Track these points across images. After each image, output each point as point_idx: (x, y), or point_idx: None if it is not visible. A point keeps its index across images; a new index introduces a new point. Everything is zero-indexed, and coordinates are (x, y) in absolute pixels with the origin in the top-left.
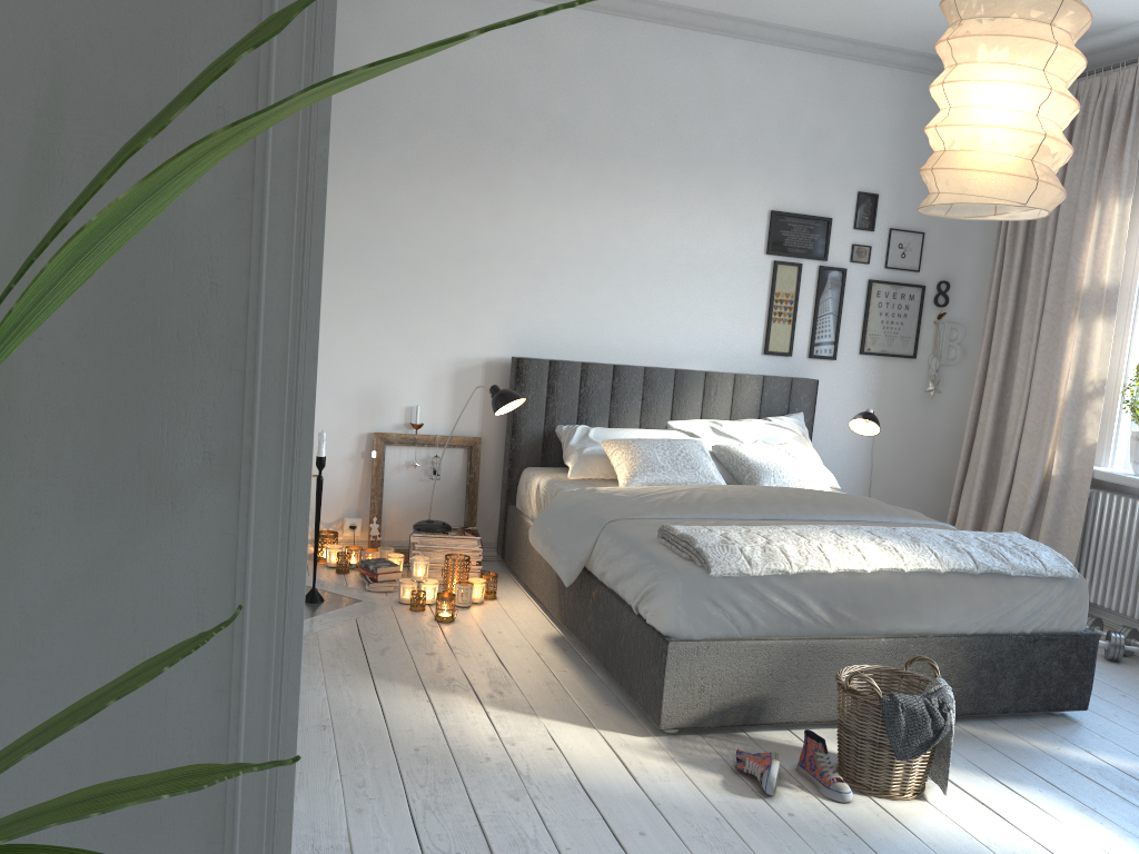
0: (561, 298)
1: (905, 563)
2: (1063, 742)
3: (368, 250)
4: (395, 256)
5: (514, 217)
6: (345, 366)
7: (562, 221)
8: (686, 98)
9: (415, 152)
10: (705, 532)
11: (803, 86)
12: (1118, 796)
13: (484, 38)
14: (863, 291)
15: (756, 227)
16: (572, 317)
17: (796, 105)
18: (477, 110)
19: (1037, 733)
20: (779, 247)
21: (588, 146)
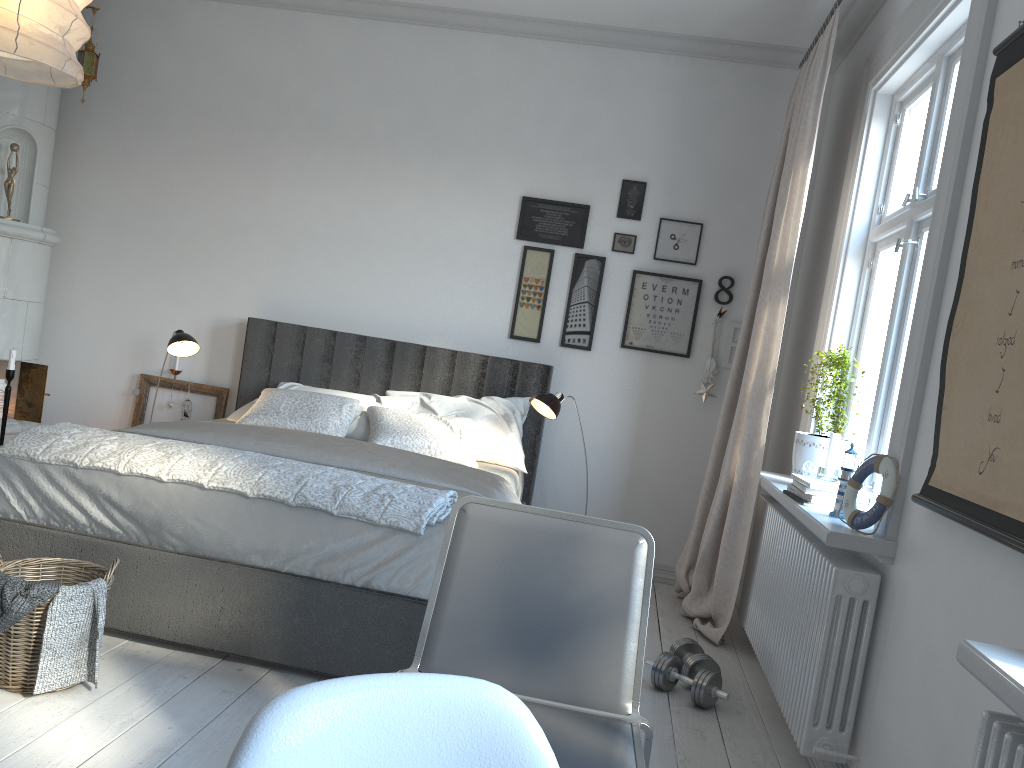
0: (309, 270)
1: (211, 479)
2: None
3: (151, 221)
4: (171, 226)
5: (272, 197)
6: (126, 316)
7: (315, 202)
8: (439, 90)
9: (194, 141)
10: (78, 429)
11: (563, 75)
12: None
13: (257, 45)
14: (627, 282)
15: (507, 212)
16: (319, 288)
17: (555, 94)
18: (247, 105)
19: None
20: (529, 232)
21: (342, 135)
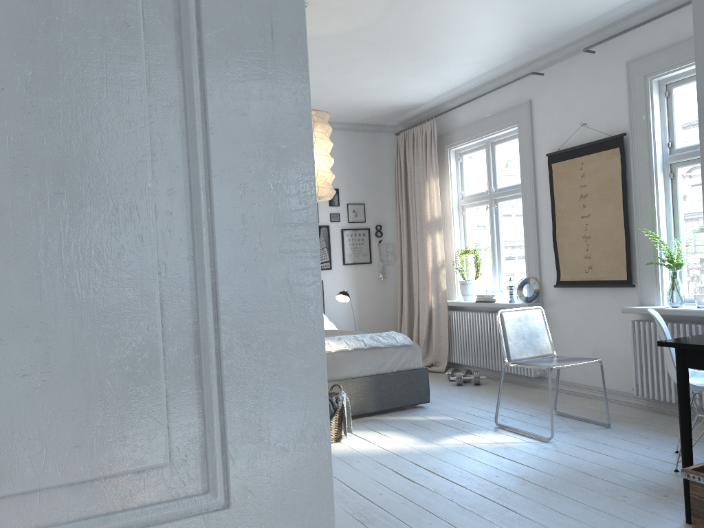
0: None
1: (332, 348)
2: (414, 415)
3: None
4: None
5: None
6: None
7: None
8: None
9: None
10: None
11: None
12: (424, 428)
13: None
14: (340, 235)
15: None
16: None
17: None
18: None
19: (404, 414)
20: None
21: None
